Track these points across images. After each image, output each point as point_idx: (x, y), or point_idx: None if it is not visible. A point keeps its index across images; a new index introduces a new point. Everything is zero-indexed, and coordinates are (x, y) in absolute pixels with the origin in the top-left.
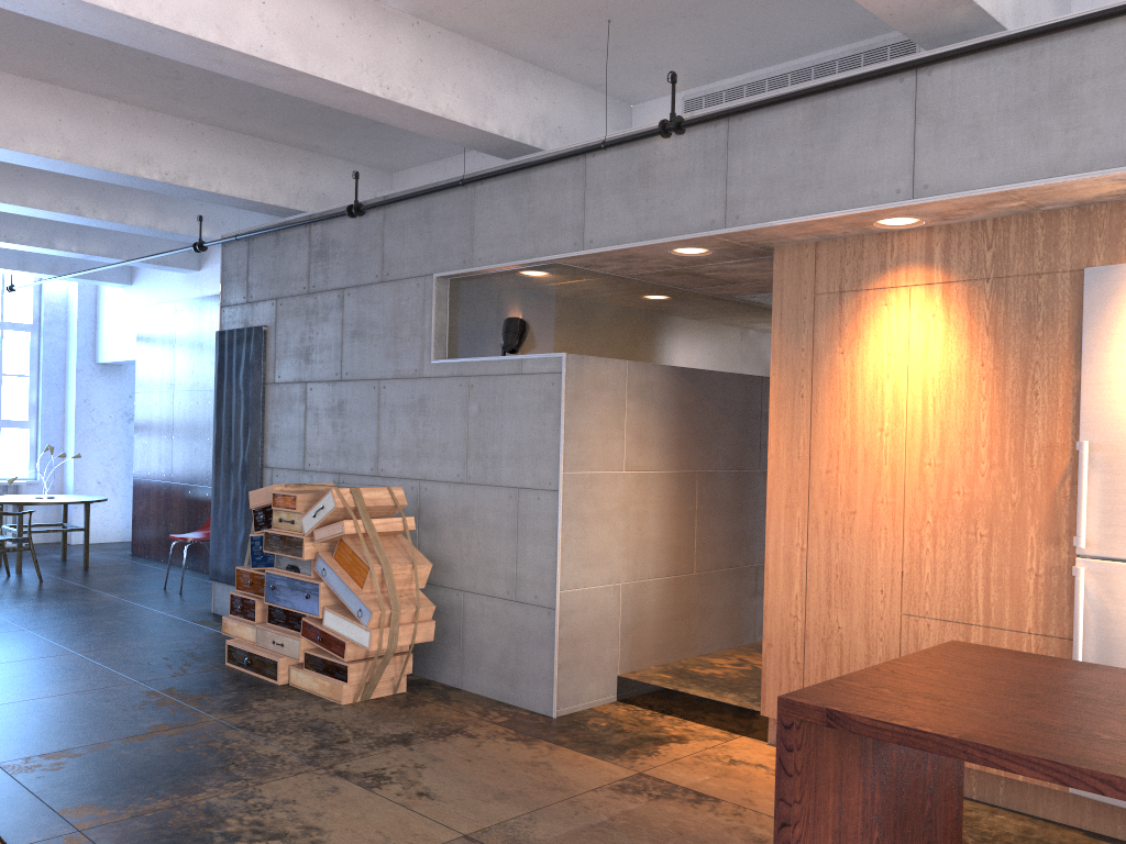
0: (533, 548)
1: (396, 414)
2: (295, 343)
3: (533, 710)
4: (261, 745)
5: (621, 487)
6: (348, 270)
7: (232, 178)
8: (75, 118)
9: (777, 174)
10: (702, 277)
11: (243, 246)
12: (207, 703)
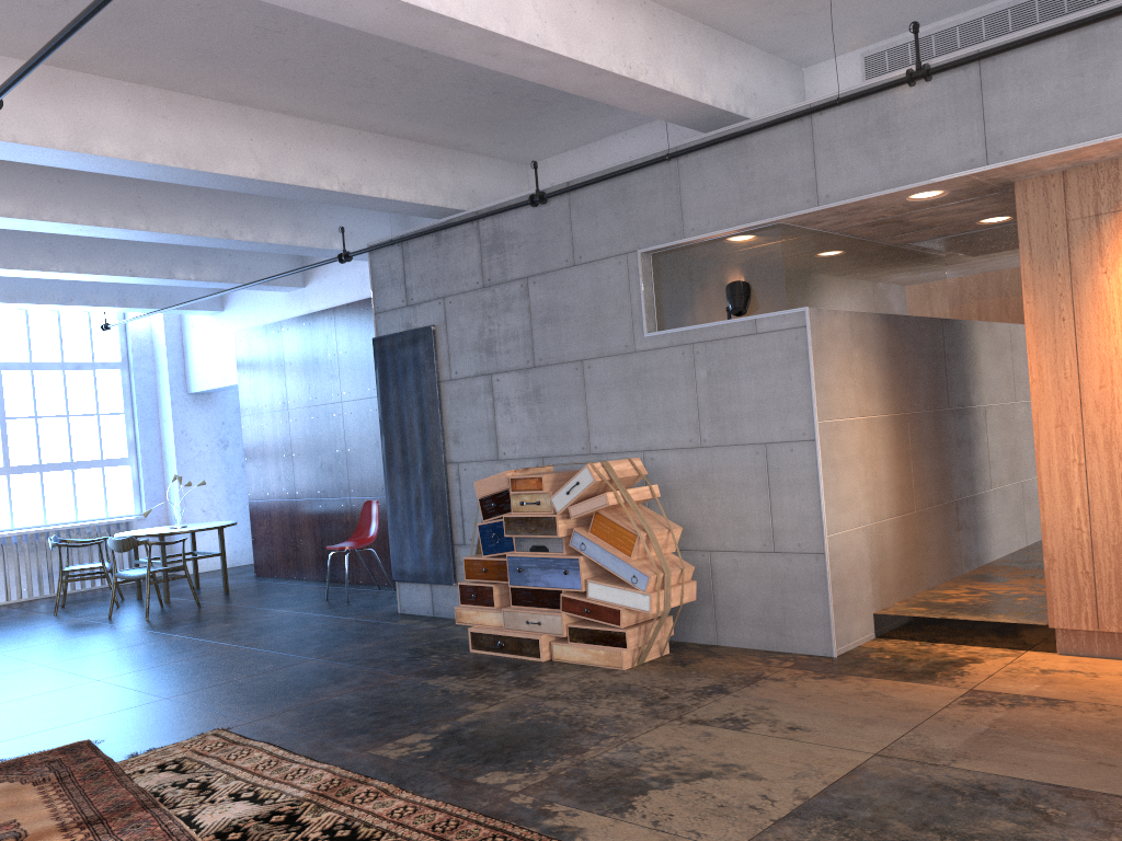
0: (791, 499)
1: (607, 391)
2: (472, 338)
3: (809, 653)
4: (592, 709)
5: (858, 432)
6: (530, 259)
7: (397, 183)
8: (263, 136)
9: (1044, 106)
10: (902, 224)
11: (396, 251)
12: (496, 683)
